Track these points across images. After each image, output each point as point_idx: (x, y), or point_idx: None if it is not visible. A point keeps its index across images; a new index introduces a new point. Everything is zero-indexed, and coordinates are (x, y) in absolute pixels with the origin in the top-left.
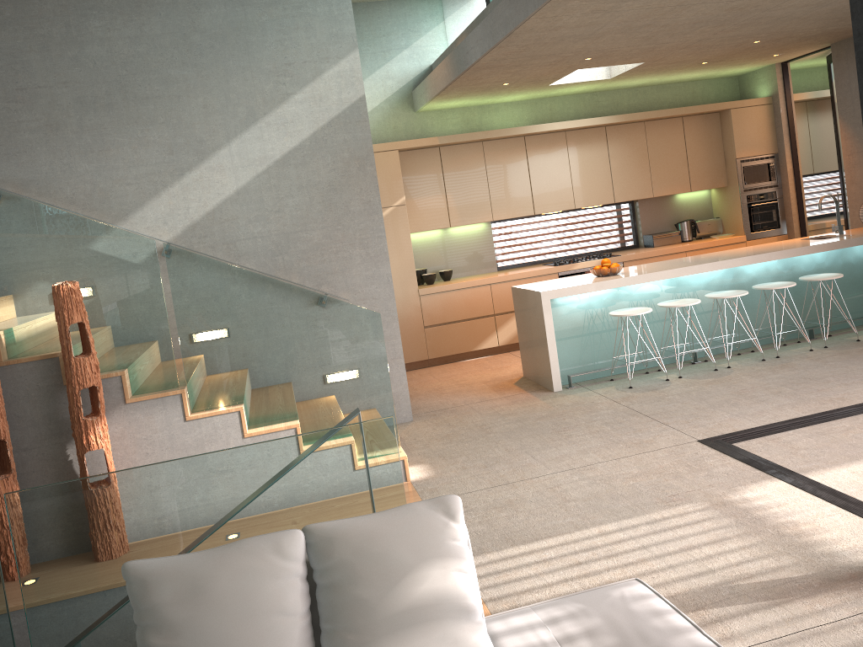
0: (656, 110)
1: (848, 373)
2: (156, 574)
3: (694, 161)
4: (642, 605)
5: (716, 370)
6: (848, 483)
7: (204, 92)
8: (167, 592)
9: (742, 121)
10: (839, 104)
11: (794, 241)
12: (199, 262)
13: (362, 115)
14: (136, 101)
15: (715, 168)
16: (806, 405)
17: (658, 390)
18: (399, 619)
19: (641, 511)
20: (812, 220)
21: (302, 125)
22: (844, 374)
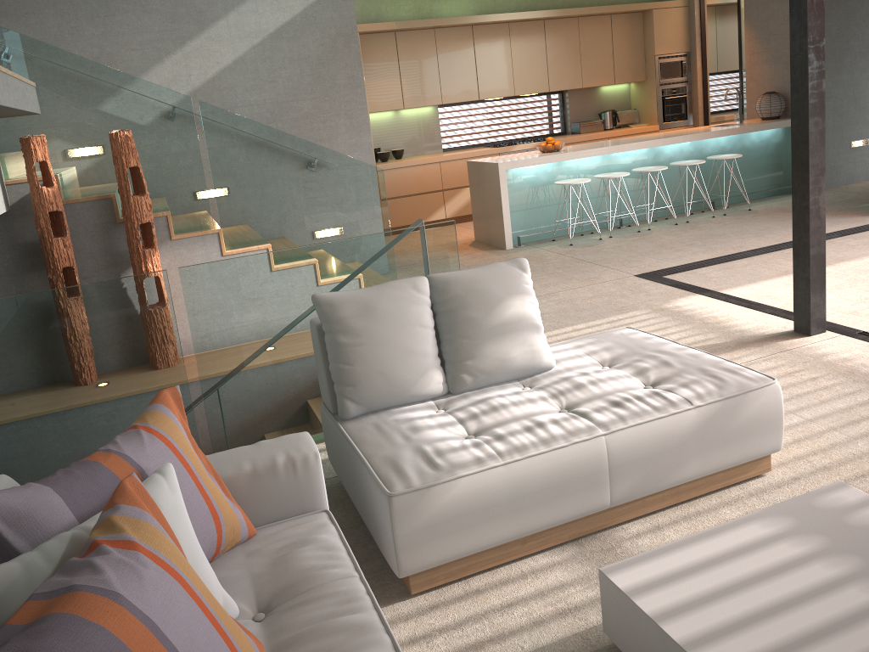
0: (589, 7)
1: (743, 231)
2: (338, 300)
3: (618, 56)
4: (636, 336)
5: (639, 231)
6: (749, 295)
7: None
8: (348, 310)
9: (661, 21)
10: (746, 8)
11: (702, 128)
12: (230, 119)
13: None
14: None
15: (636, 63)
16: (713, 251)
17: (594, 246)
18: (496, 330)
19: (601, 317)
20: (713, 114)
21: (293, 2)
22: (740, 232)
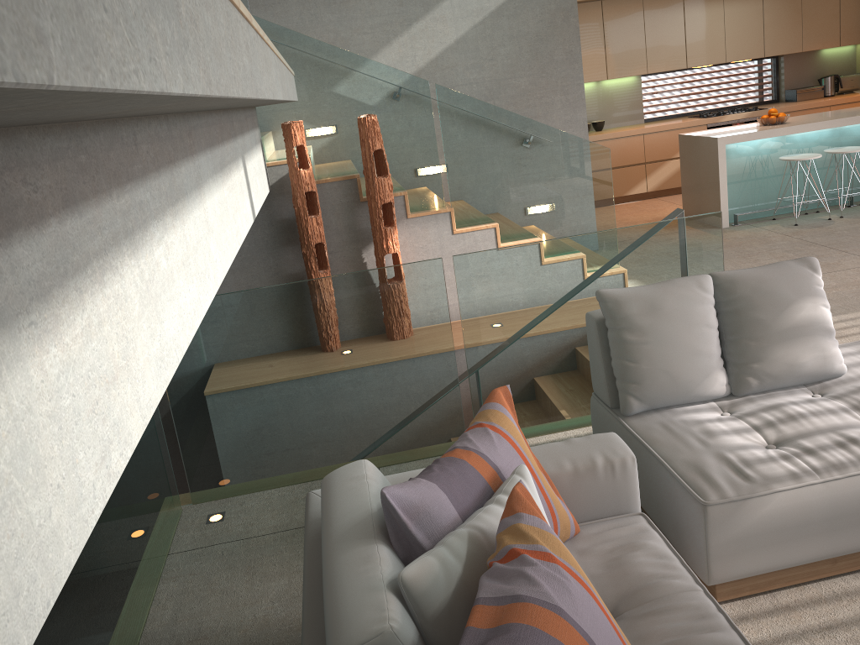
0: None
1: None
2: (624, 297)
3: (846, 15)
4: None
5: None
6: None
7: None
8: (634, 308)
9: None
10: None
11: None
12: (463, 101)
13: None
14: None
15: None
16: None
17: (824, 227)
18: (786, 333)
19: (854, 310)
20: None
21: None
22: None
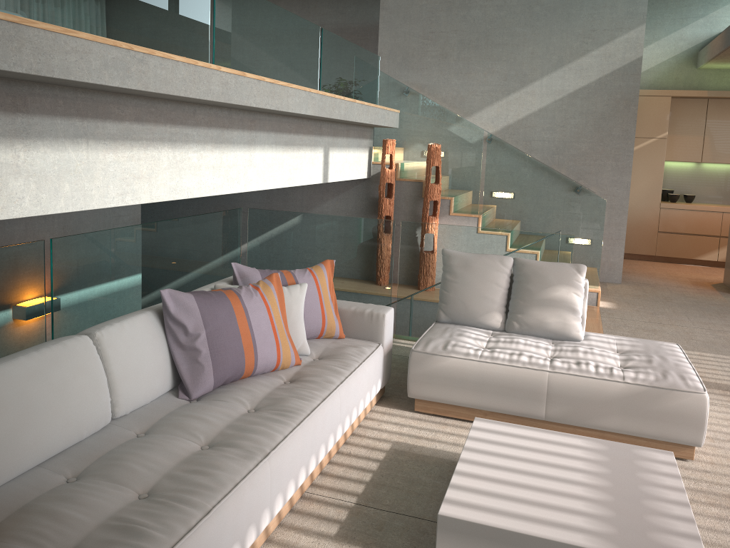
0: None
1: None
2: (453, 255)
3: None
4: (668, 347)
5: None
6: None
7: (533, 44)
8: (456, 262)
9: None
10: None
11: None
12: (504, 147)
13: (637, 70)
14: (492, 45)
15: None
16: None
17: None
18: (542, 302)
19: None
20: None
21: (592, 72)
22: None
